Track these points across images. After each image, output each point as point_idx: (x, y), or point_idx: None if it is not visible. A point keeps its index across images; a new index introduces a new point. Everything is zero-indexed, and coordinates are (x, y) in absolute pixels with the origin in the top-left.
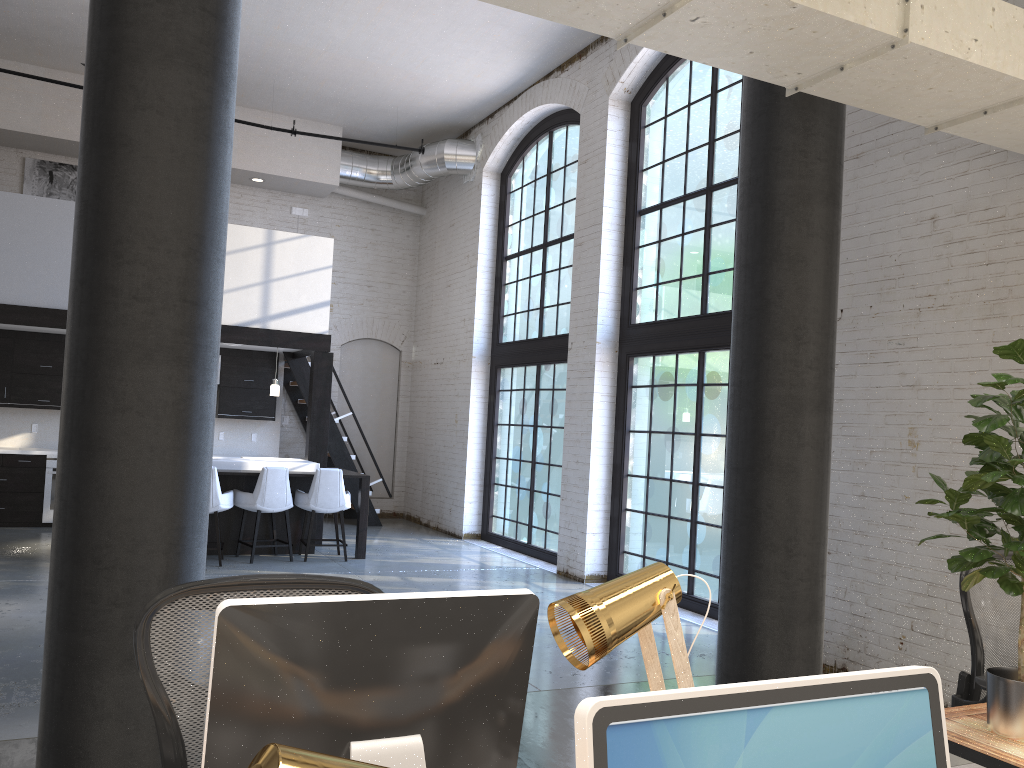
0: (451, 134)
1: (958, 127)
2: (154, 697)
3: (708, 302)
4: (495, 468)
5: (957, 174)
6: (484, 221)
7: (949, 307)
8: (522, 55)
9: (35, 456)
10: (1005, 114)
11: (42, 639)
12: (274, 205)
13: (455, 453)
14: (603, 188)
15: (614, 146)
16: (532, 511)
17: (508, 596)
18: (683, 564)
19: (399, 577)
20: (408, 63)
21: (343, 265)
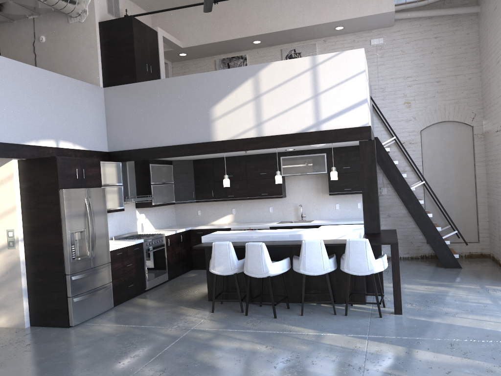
0: None
1: None
2: None
3: None
4: None
5: None
6: None
7: None
8: None
9: (225, 229)
10: None
11: None
12: (358, 42)
13: None
14: None
15: None
16: None
17: None
18: None
19: (406, 349)
20: None
21: (414, 71)
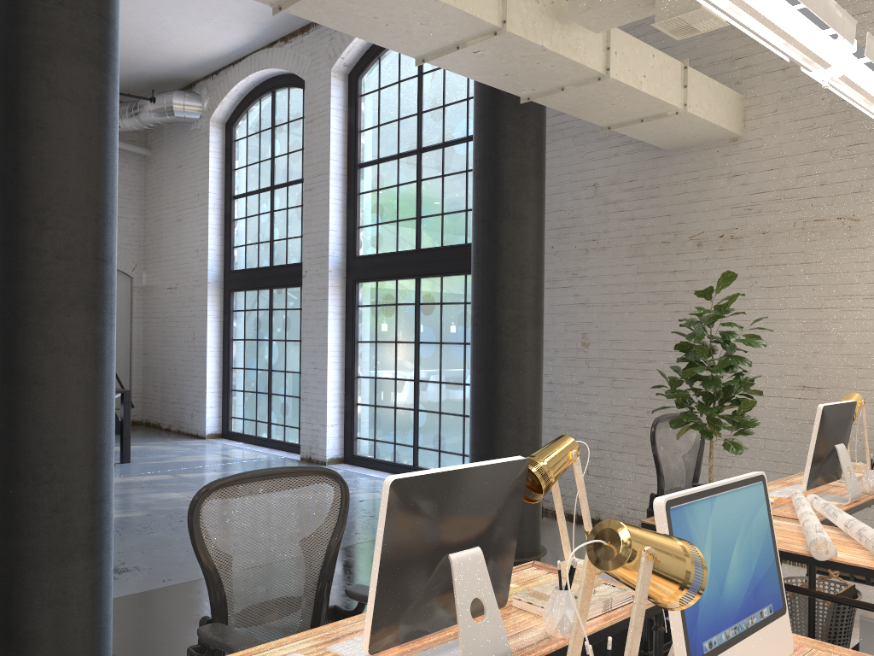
0: (176, 85)
1: (622, 128)
2: (206, 563)
3: (421, 239)
4: (232, 377)
5: (610, 155)
6: (213, 165)
7: (607, 248)
8: (252, 26)
9: None
10: (653, 122)
11: None
12: None
13: (194, 366)
14: (329, 144)
15: (337, 110)
16: (271, 411)
17: (516, 460)
18: (408, 443)
19: (171, 475)
20: (146, 23)
21: None
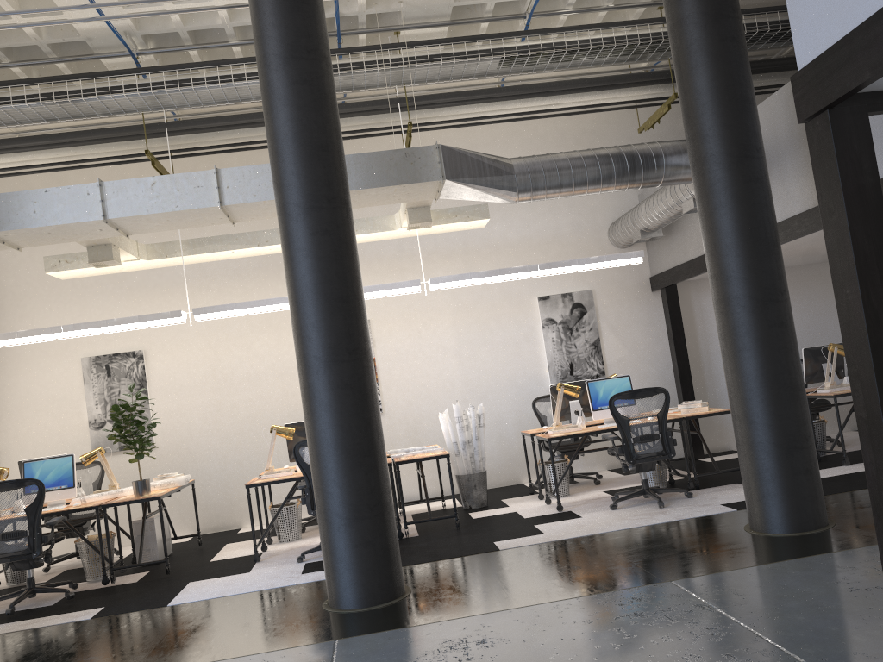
0: None
1: None
2: None
3: None
4: None
5: None
6: None
7: None
8: None
9: None
10: None
11: None
12: None
13: None
14: None
15: None
16: None
17: None
18: None
19: None
20: None
21: None
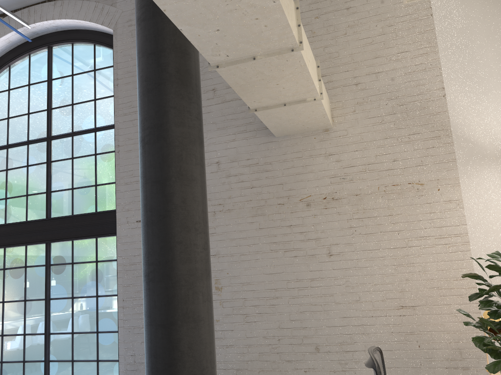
0: None
1: (263, 111)
2: None
3: (52, 210)
4: None
5: (229, 140)
6: None
7: (232, 210)
8: None
9: None
10: (289, 108)
11: None
12: None
13: None
14: None
15: None
16: None
17: None
18: None
19: None
20: None
21: None
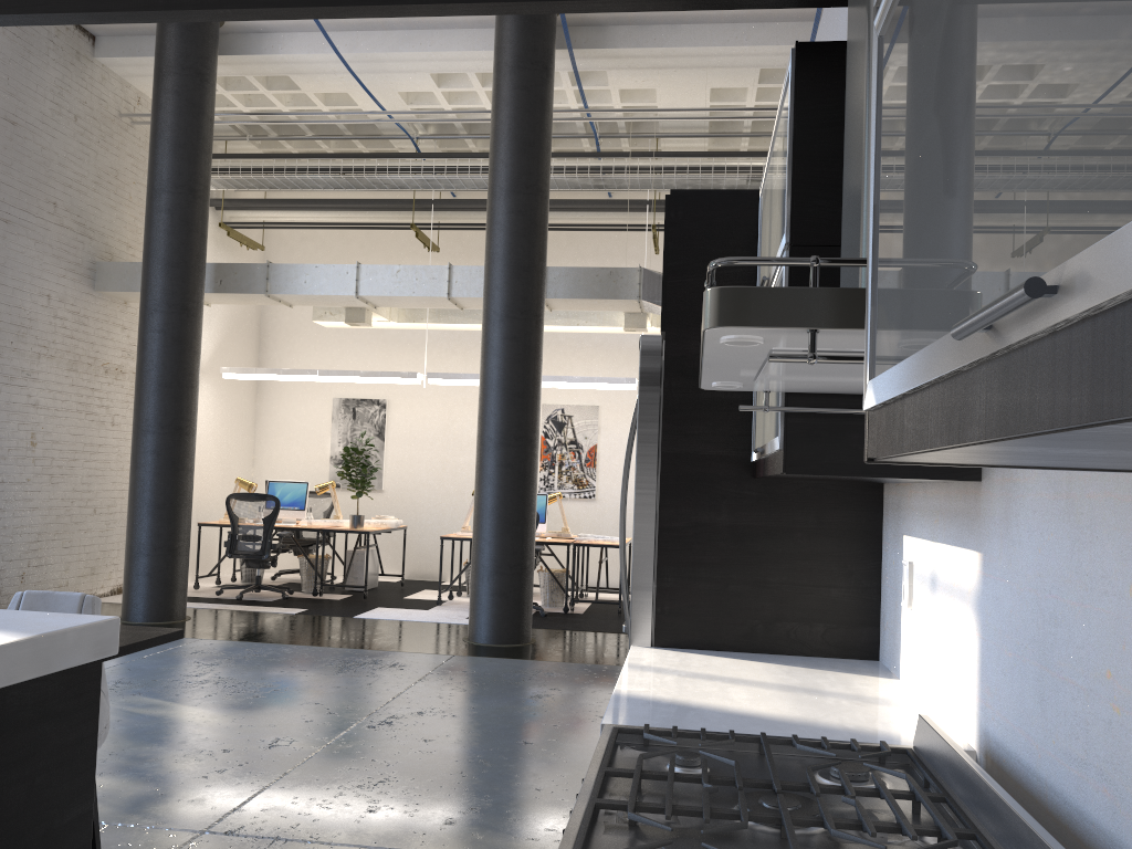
0: None
1: None
2: None
3: None
4: None
5: (61, 275)
6: None
7: (54, 358)
8: None
9: None
10: None
11: (465, 714)
12: None
13: None
14: None
15: None
16: None
17: None
18: None
19: None
20: None
21: None
